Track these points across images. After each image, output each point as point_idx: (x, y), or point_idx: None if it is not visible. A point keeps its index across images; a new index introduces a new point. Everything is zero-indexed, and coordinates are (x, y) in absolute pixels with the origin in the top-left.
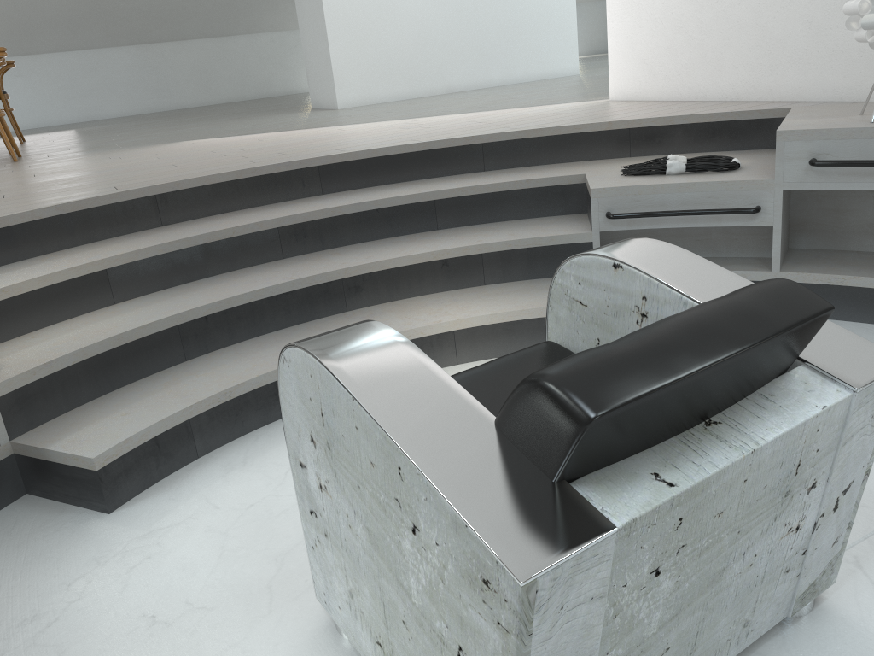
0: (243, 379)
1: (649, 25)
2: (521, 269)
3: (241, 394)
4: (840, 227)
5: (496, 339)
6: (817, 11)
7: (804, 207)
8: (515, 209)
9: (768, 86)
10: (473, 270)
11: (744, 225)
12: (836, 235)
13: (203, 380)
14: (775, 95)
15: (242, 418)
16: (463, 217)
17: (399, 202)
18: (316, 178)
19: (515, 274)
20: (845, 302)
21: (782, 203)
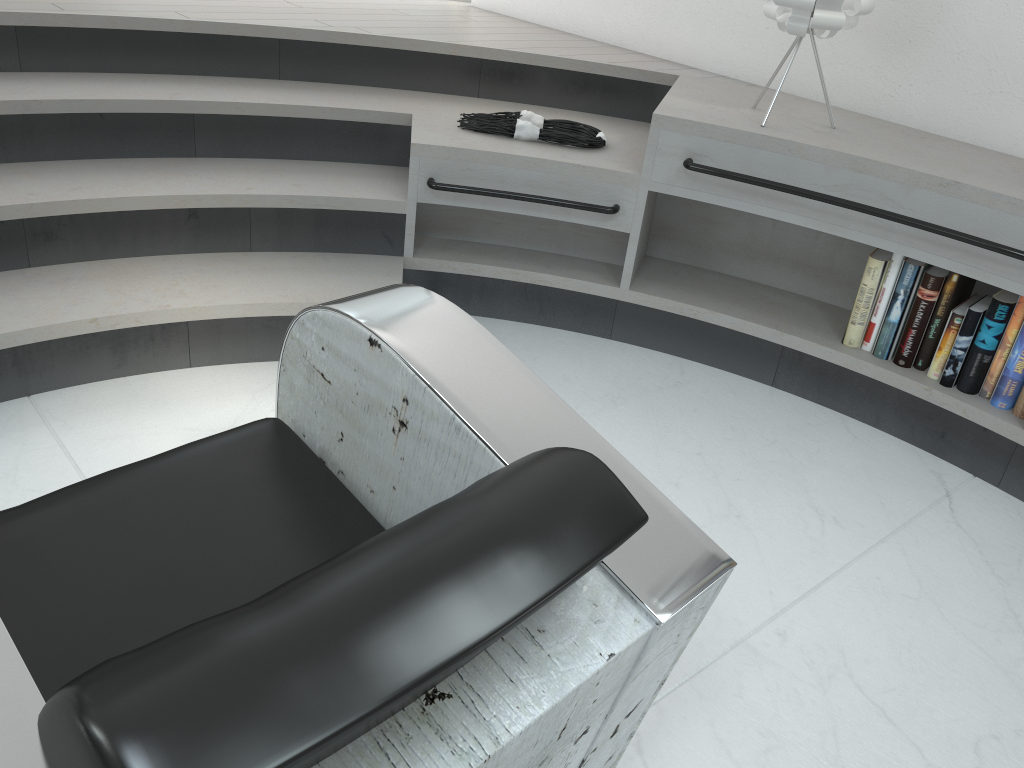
0: None
1: None
2: (305, 237)
3: None
4: (706, 241)
5: (251, 338)
6: None
7: (671, 209)
8: (311, 146)
9: (659, 38)
10: (235, 229)
11: (597, 226)
12: (700, 249)
13: None
14: (665, 51)
15: None
16: (236, 145)
17: (138, 108)
18: (10, 45)
19: (296, 242)
20: (695, 339)
21: (645, 207)
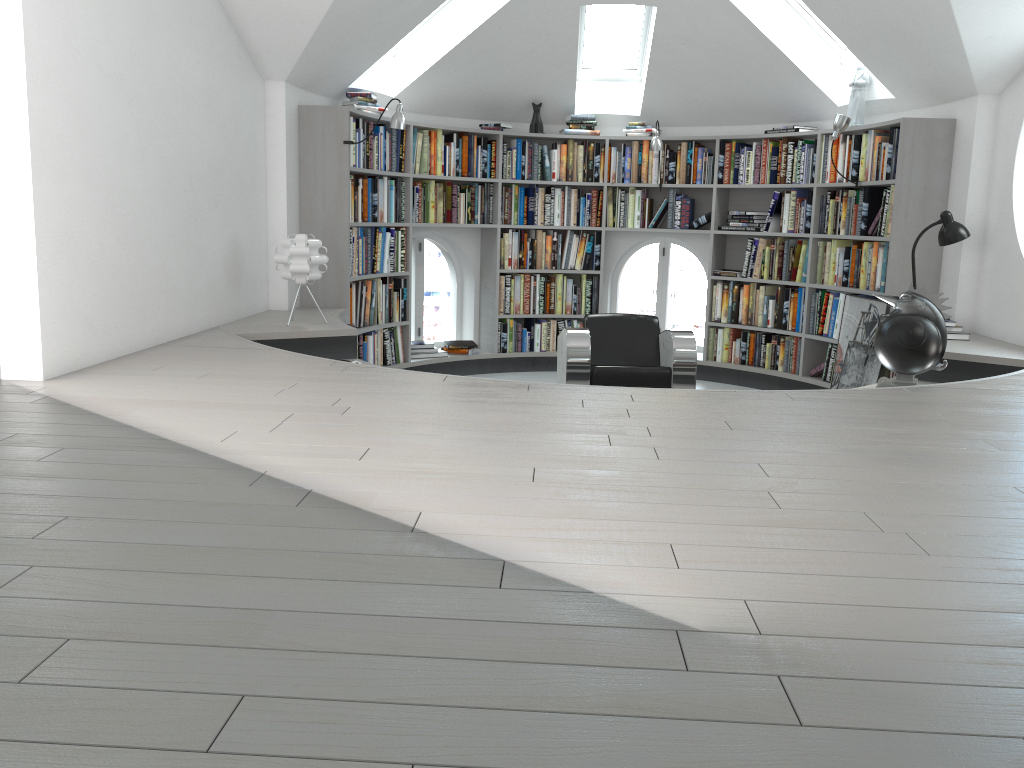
0: None
1: (86, 269)
2: None
3: None
4: None
5: None
6: (190, 262)
7: None
8: None
9: (172, 326)
10: None
11: None
12: None
13: None
14: (176, 333)
15: None
16: None
17: None
18: None
19: None
20: None
21: None
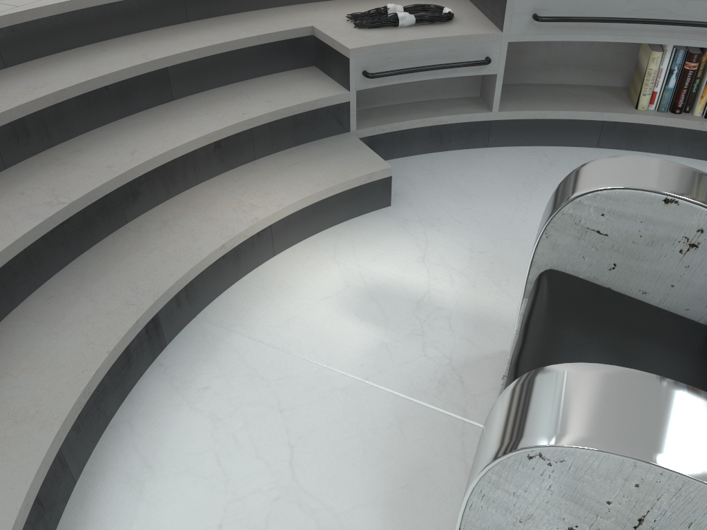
0: (94, 364)
1: None
2: (287, 137)
3: (98, 383)
4: (518, 65)
5: (306, 222)
6: None
7: None
8: (248, 68)
9: None
10: (244, 147)
11: (475, 75)
12: (514, 71)
13: (32, 382)
14: None
15: (104, 408)
16: (198, 82)
17: (130, 74)
18: None
19: (282, 144)
20: (543, 132)
21: (506, 54)
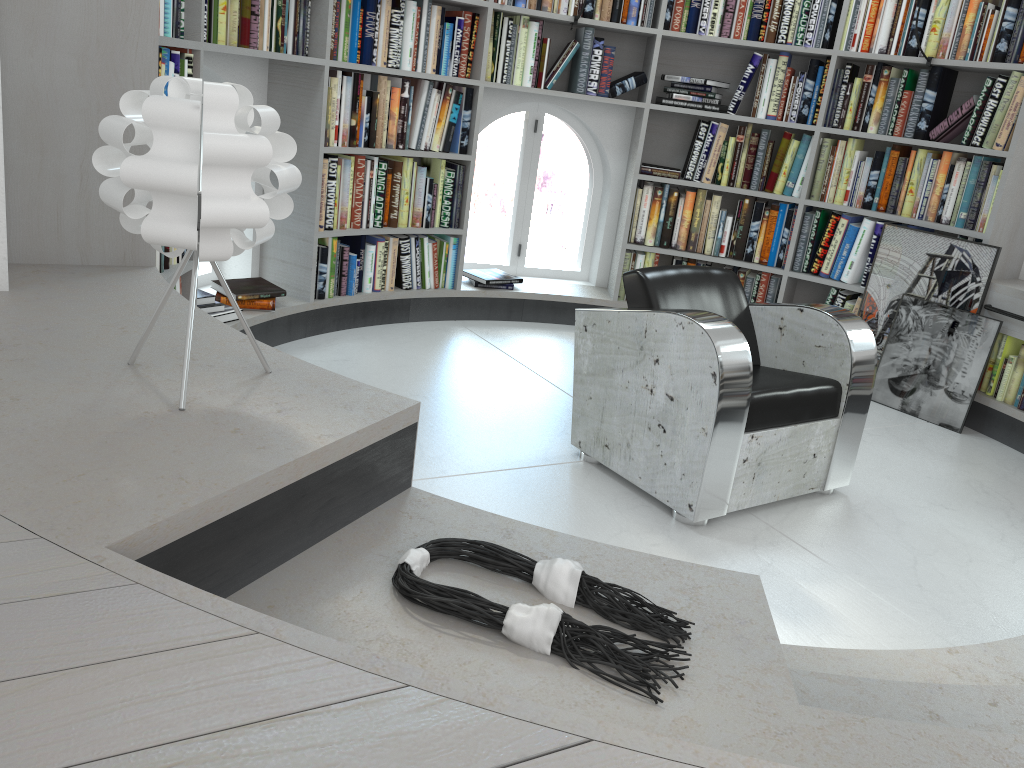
0: None
1: None
2: None
3: None
4: None
5: None
6: None
7: None
8: None
9: None
10: None
11: None
12: None
13: None
14: None
15: None
16: None
17: None
18: None
19: None
20: None
21: None
